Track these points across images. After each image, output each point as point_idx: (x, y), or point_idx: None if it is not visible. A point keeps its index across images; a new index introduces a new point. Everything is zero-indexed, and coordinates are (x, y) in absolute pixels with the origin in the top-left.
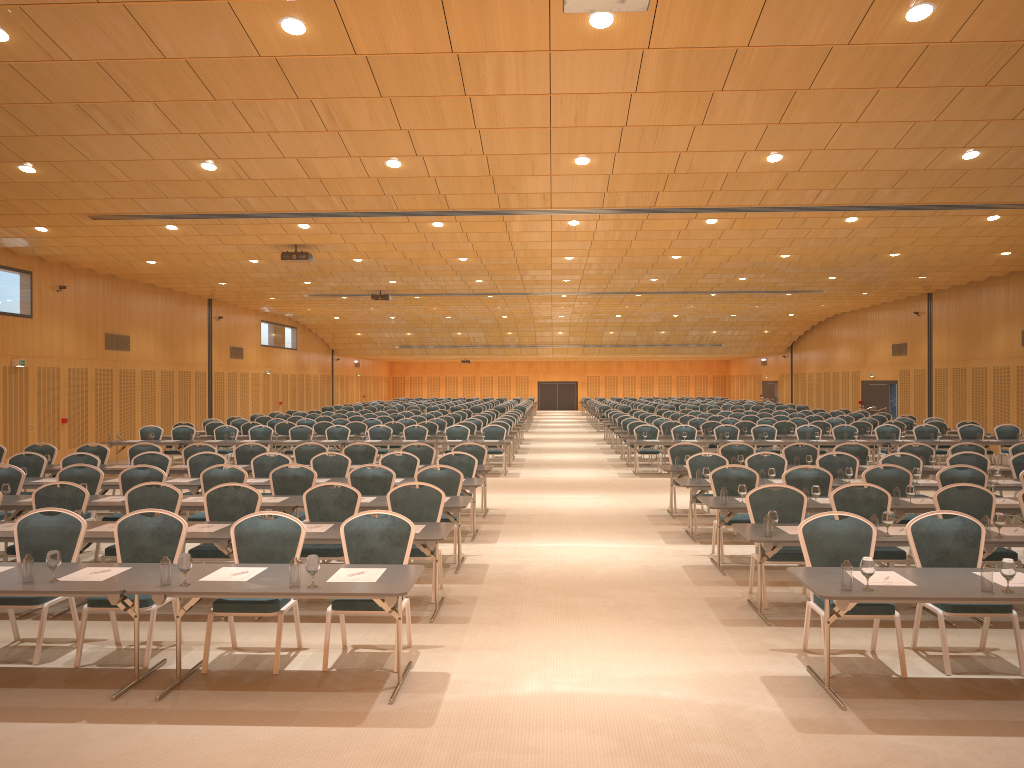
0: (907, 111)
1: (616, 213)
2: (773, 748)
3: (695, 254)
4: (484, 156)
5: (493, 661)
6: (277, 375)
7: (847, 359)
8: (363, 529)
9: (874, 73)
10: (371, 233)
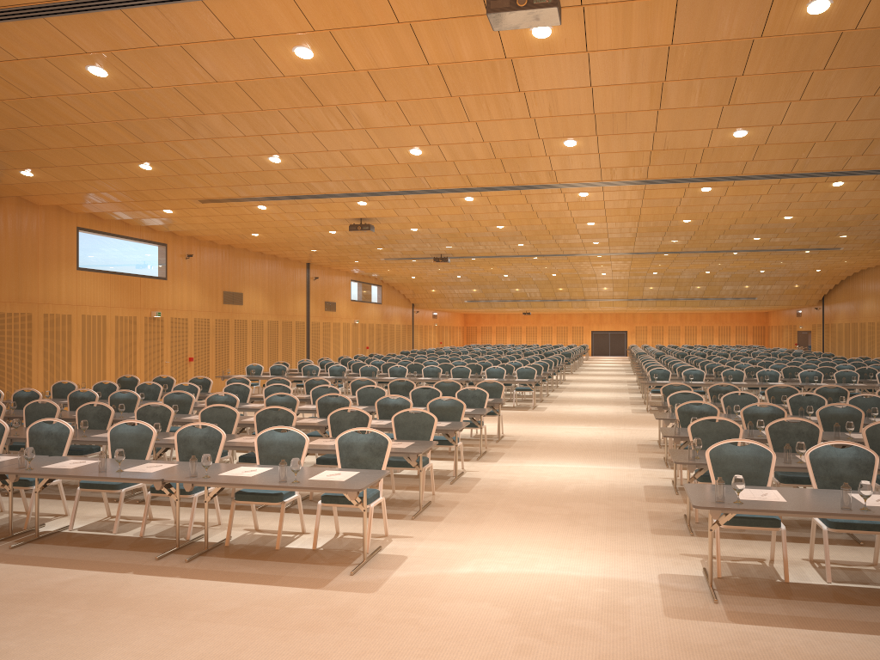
0: (845, 88)
1: (616, 185)
2: (636, 627)
3: (702, 218)
4: (487, 143)
5: (445, 550)
6: (364, 325)
7: (873, 311)
8: (351, 442)
9: (799, 58)
10: (416, 207)
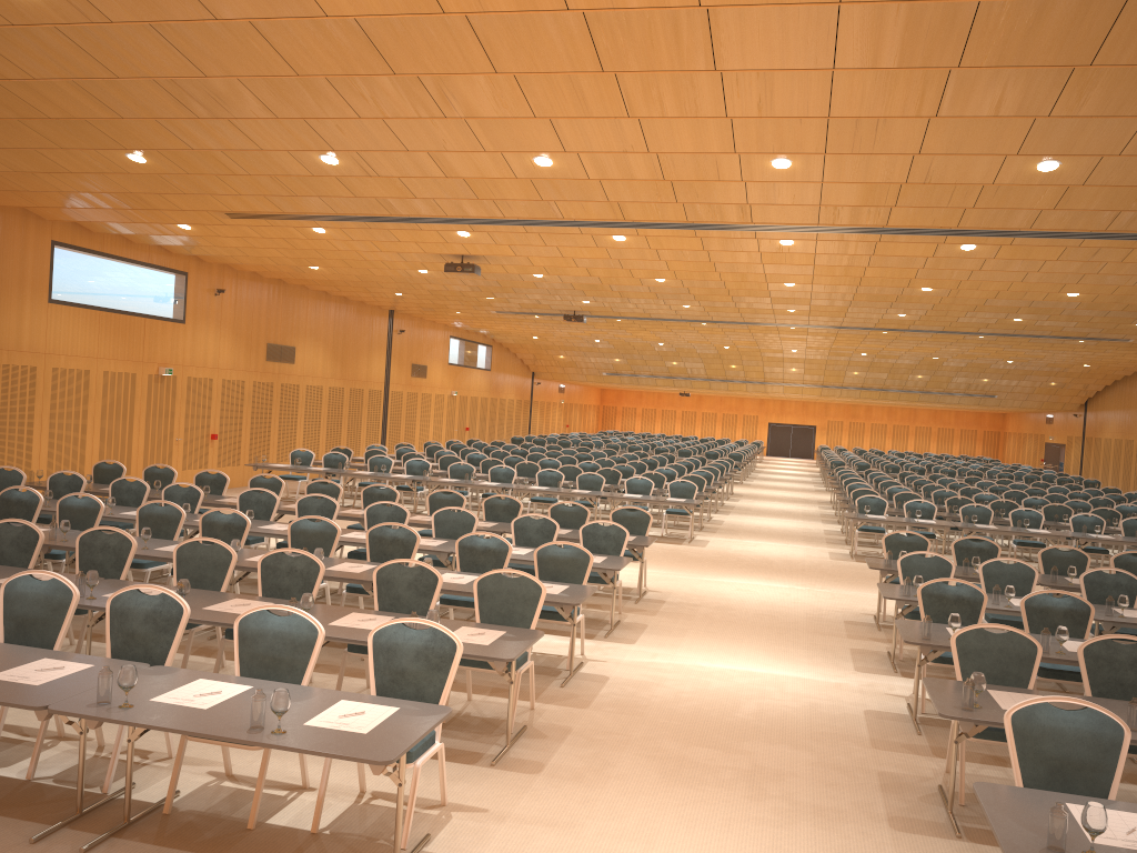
0: None
1: (838, 232)
2: None
3: (950, 287)
4: (654, 154)
5: (540, 848)
6: (465, 398)
7: None
8: (395, 642)
9: None
10: (541, 245)
